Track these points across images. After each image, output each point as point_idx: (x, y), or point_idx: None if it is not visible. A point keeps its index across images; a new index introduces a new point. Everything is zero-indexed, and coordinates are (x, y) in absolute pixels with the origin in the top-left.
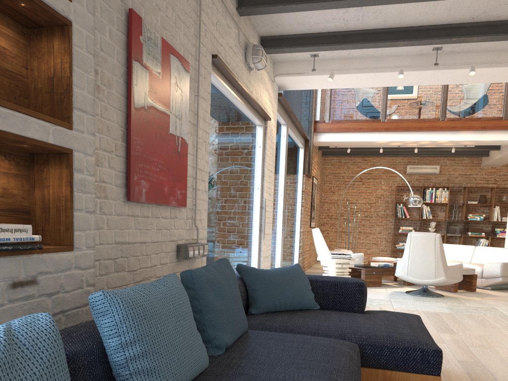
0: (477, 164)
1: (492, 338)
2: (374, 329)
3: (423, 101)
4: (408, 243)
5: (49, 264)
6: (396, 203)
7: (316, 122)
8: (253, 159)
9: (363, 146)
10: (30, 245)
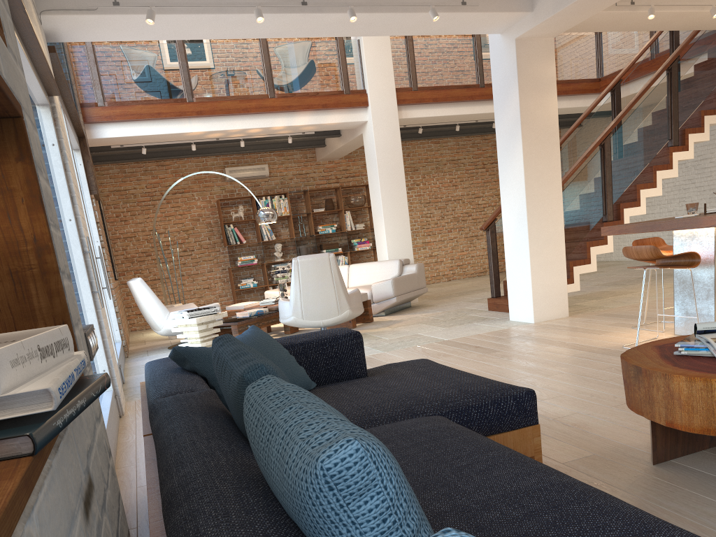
0: (312, 159)
1: (461, 367)
2: (434, 389)
3: (240, 70)
4: (296, 274)
5: (85, 427)
6: (224, 225)
7: (83, 106)
8: (52, 168)
9: (165, 142)
10: (99, 383)
